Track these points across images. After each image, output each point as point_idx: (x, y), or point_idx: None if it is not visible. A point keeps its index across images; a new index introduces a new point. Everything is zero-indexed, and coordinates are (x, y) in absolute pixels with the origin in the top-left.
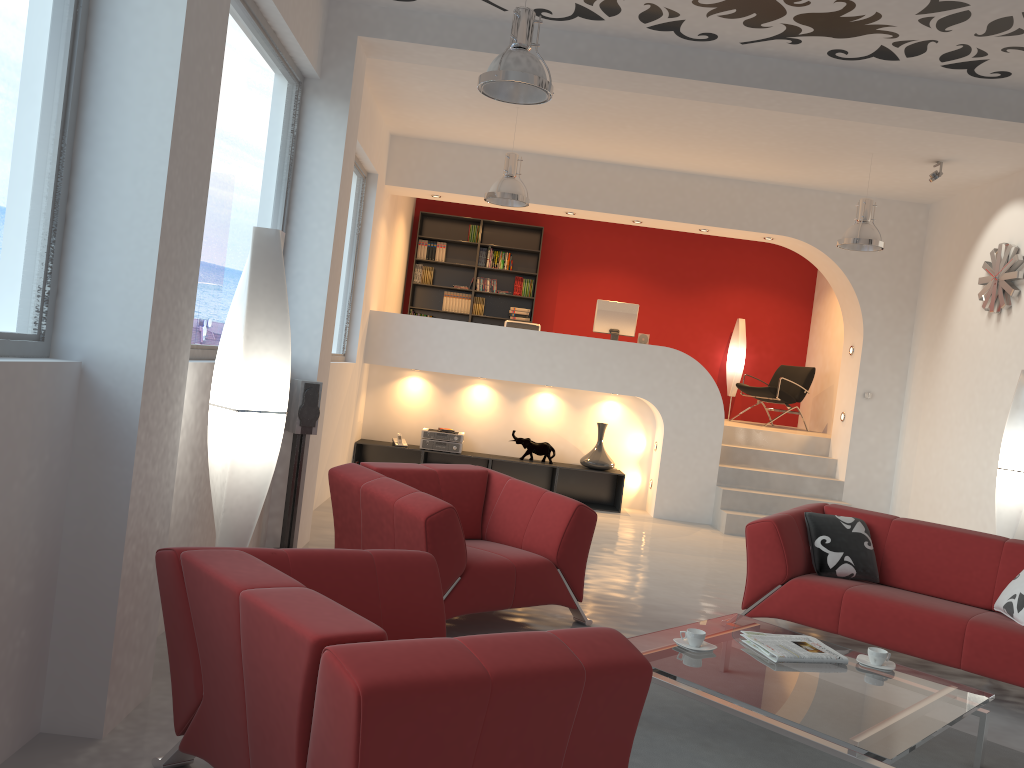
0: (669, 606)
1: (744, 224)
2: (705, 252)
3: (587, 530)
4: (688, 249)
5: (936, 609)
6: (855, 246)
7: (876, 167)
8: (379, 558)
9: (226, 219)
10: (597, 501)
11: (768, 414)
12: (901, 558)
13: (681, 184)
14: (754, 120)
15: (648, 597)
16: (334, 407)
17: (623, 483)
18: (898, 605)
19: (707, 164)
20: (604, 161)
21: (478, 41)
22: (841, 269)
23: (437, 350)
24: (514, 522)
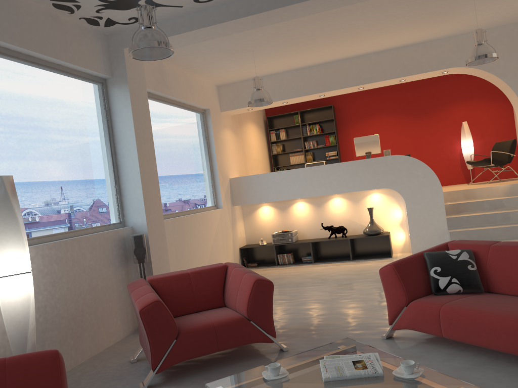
0: (359, 326)
1: (423, 69)
2: (432, 89)
3: (266, 294)
4: (421, 91)
5: (503, 312)
6: (481, 61)
7: (486, 6)
8: (10, 362)
9: (44, 168)
10: (381, 252)
11: (495, 174)
12: (498, 272)
13: (378, 58)
14: (379, 9)
15: (350, 321)
16: (204, 236)
17: (389, 240)
18: (475, 313)
19: (385, 42)
20: (329, 61)
21: (179, 28)
22: (496, 76)
23: (267, 190)
24: (233, 295)
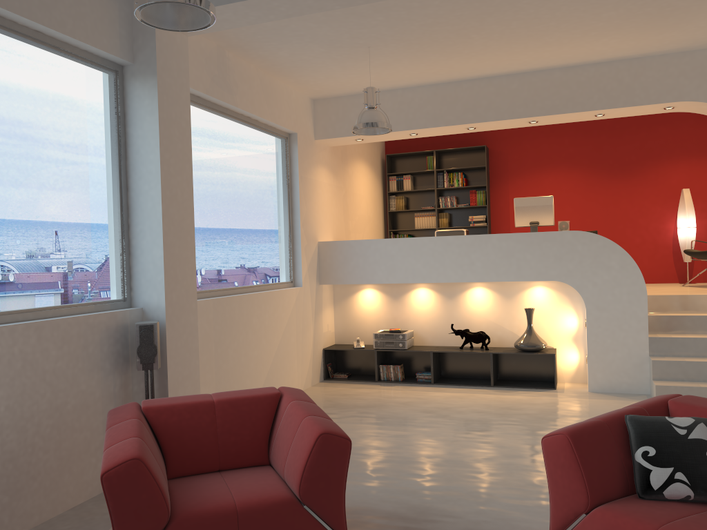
0: (496, 523)
1: (636, 100)
2: (640, 135)
3: (336, 460)
4: (623, 136)
5: None
6: None
7: None
8: None
9: None
10: (539, 379)
11: None
12: None
13: (565, 78)
14: None
15: (482, 509)
16: (268, 328)
17: (554, 362)
18: None
19: (579, 52)
20: (488, 75)
21: None
22: None
23: (373, 265)
24: (282, 450)
